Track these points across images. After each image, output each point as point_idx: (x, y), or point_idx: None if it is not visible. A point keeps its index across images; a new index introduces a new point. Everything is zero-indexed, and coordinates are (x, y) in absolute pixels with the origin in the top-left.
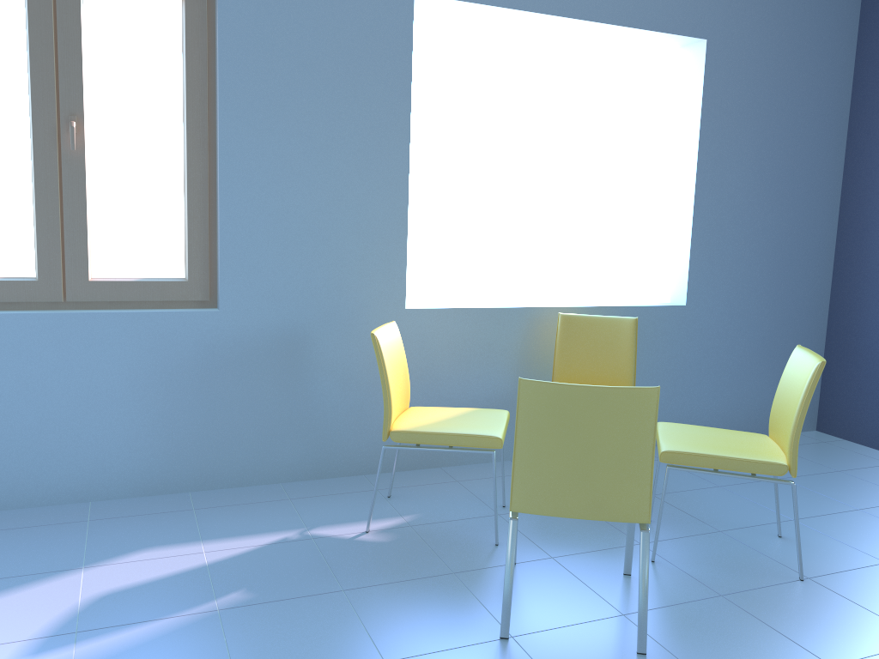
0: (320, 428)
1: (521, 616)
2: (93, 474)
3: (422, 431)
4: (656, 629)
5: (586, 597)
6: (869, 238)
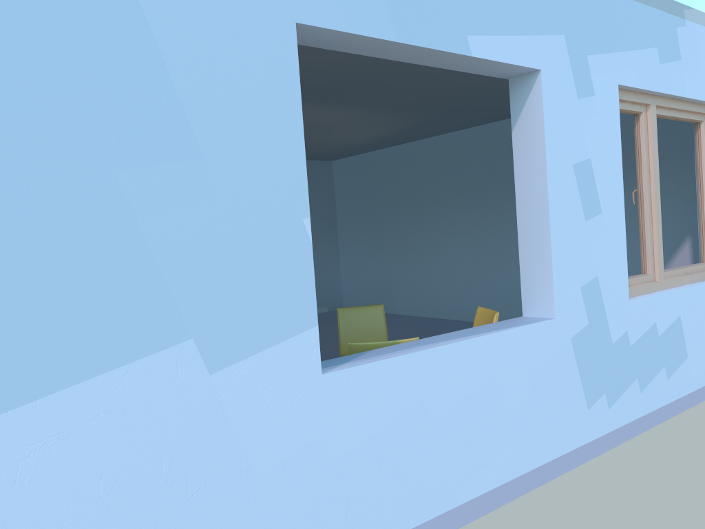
0: None
1: None
2: None
3: None
4: None
5: None
6: None
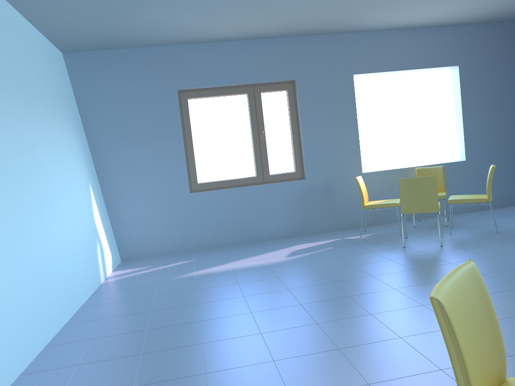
0: (339, 214)
1: (408, 244)
2: (276, 231)
3: (374, 204)
4: (447, 243)
5: (428, 240)
6: None
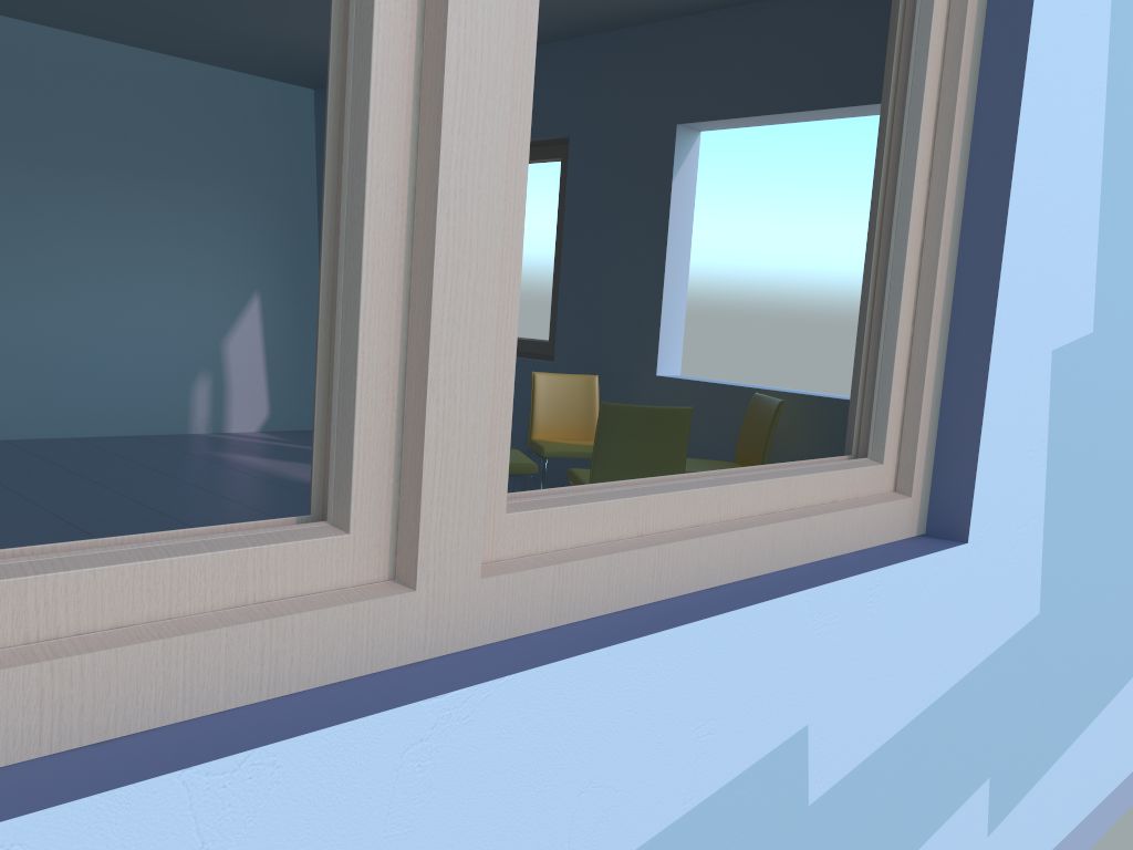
0: None
1: None
2: None
3: (534, 441)
4: None
5: None
6: None
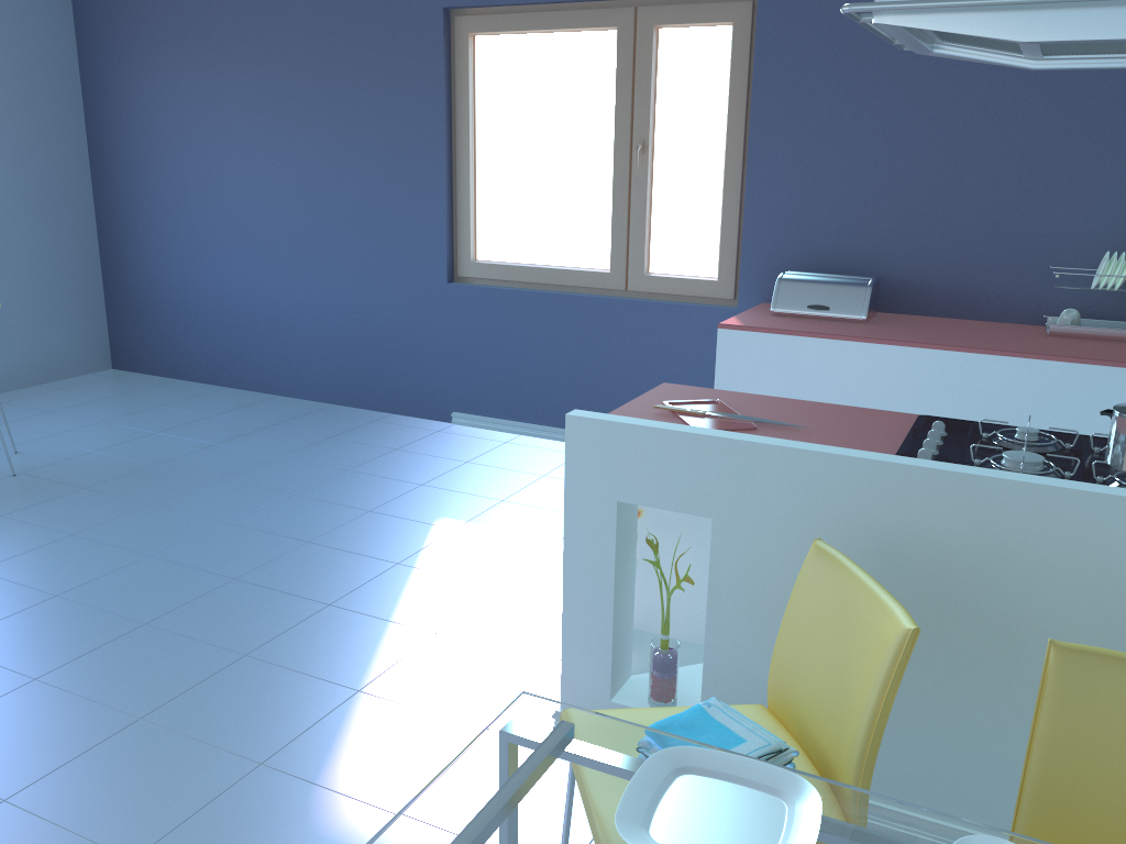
0: None
1: None
2: None
3: None
4: None
5: None
6: (117, 192)
